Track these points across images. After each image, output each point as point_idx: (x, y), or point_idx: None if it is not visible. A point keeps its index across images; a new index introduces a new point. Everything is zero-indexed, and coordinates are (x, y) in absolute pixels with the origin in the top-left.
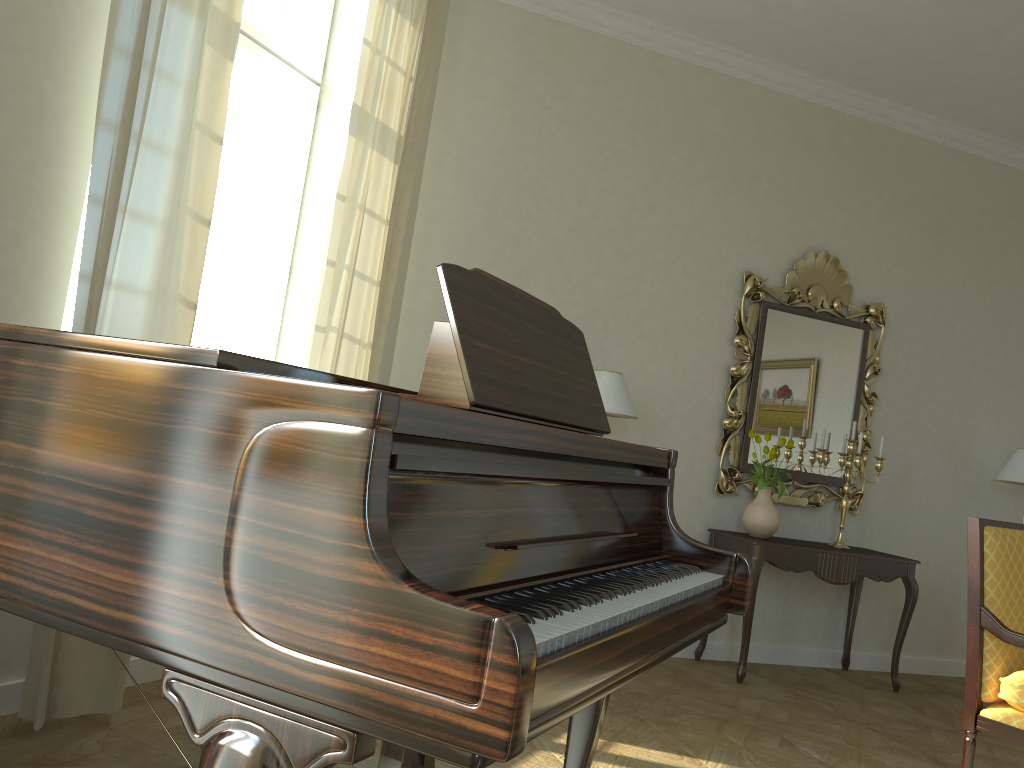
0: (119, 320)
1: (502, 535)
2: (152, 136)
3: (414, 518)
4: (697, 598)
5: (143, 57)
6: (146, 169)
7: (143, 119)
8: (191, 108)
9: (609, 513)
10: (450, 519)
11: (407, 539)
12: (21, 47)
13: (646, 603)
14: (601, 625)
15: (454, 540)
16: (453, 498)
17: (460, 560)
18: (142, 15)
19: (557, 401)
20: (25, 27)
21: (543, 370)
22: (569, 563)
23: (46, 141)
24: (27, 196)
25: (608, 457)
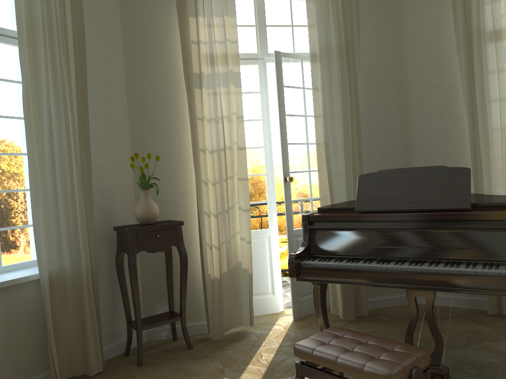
0: (495, 175)
1: (362, 243)
2: (491, 107)
3: (322, 238)
4: (462, 274)
5: (477, 85)
6: (491, 120)
7: (481, 105)
8: (499, 91)
9: (455, 240)
10: (336, 238)
11: (320, 242)
12: (446, 102)
13: (400, 267)
14: (360, 267)
15: (338, 243)
16: (338, 234)
17: (341, 248)
18: (467, 74)
19: (415, 202)
20: (446, 96)
21: (410, 193)
22: (411, 255)
23: (463, 125)
24: (461, 144)
25: (441, 219)
